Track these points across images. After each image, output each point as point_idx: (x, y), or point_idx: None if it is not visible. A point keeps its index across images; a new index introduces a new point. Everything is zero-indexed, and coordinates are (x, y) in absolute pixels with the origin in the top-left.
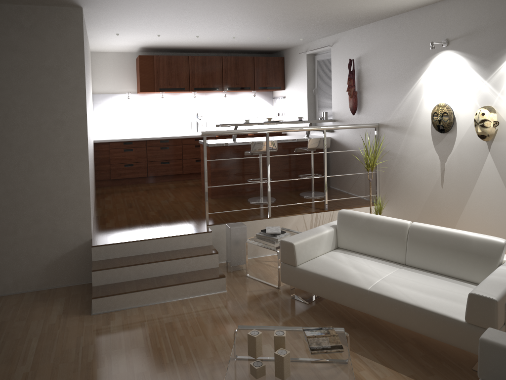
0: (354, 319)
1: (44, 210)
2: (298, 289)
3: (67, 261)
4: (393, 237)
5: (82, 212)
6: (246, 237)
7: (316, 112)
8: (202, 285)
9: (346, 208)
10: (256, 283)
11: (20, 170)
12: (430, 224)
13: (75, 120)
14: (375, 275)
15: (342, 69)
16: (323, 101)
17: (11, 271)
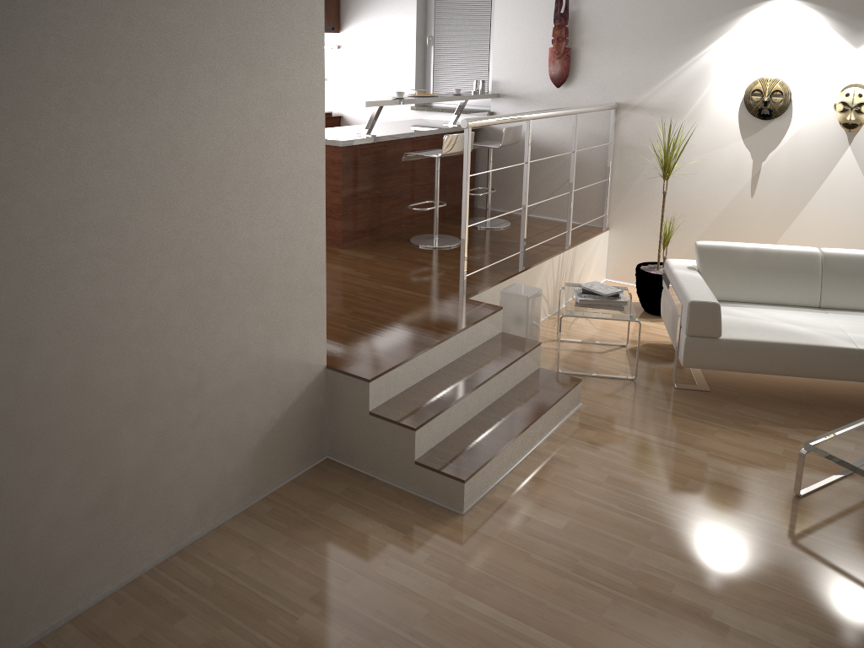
0: (790, 395)
1: (252, 321)
2: (659, 374)
3: (290, 425)
4: (800, 273)
5: (313, 311)
6: (540, 308)
7: (428, 78)
8: (563, 404)
9: (585, 240)
10: (591, 380)
11: (209, 229)
12: (846, 249)
13: (306, 95)
14: (829, 328)
15: (526, 6)
16: (450, 60)
17: (194, 486)
